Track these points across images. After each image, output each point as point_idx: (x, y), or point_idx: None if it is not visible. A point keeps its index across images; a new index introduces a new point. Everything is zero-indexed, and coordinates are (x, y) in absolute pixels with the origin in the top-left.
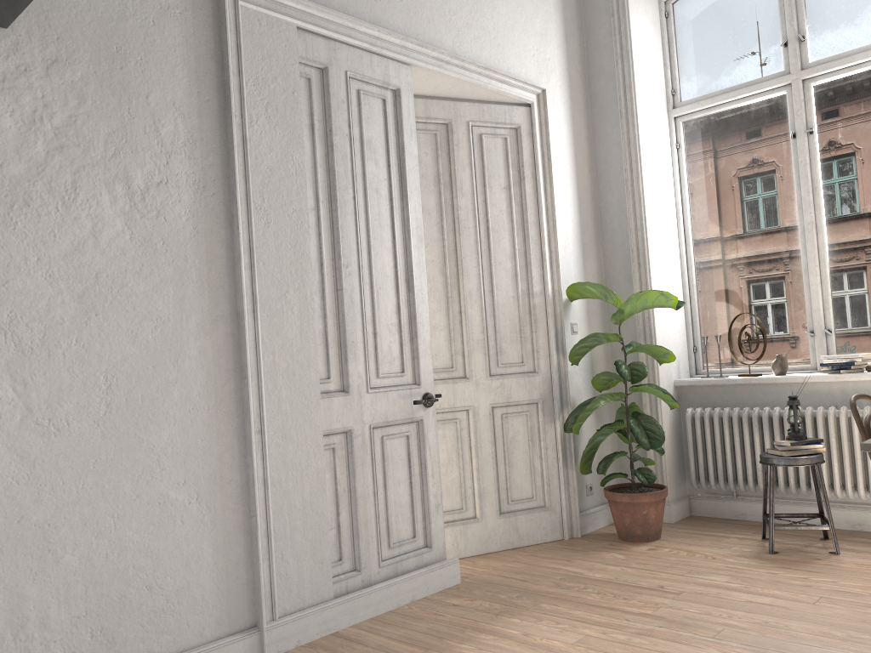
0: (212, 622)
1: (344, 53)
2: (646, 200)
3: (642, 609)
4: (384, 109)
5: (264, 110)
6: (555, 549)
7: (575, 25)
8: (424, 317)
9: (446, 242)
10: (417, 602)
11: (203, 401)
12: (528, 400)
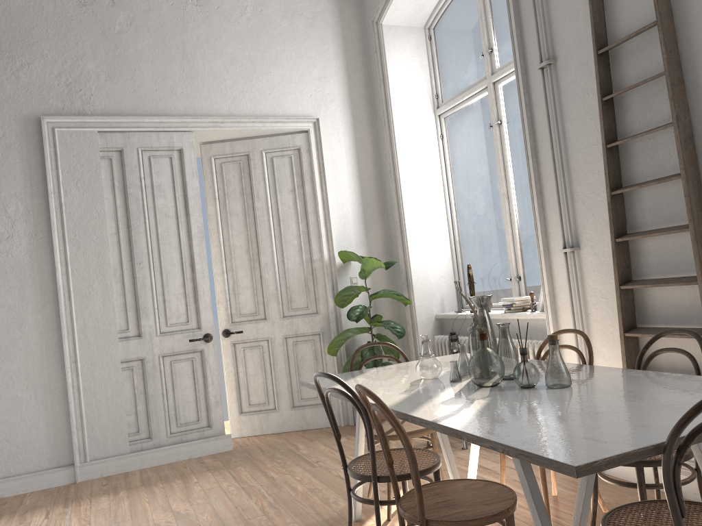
0: (46, 460)
1: (136, 137)
2: (403, 184)
3: (277, 474)
4: (171, 163)
5: (75, 185)
6: (322, 432)
7: (358, 61)
8: (204, 287)
9: (249, 232)
10: (191, 459)
11: (38, 347)
12: (311, 332)
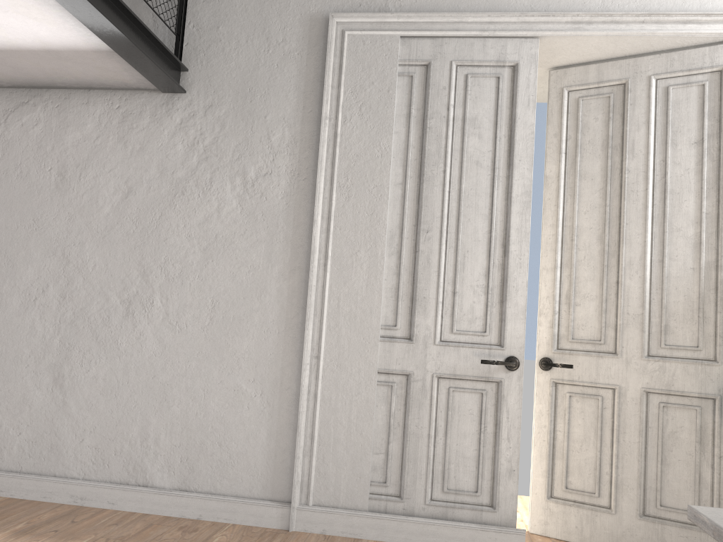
0: (259, 485)
1: (452, 45)
2: None
3: None
4: (497, 86)
5: (358, 109)
6: None
7: None
8: (519, 282)
9: (608, 208)
10: None
11: (275, 327)
12: (698, 393)
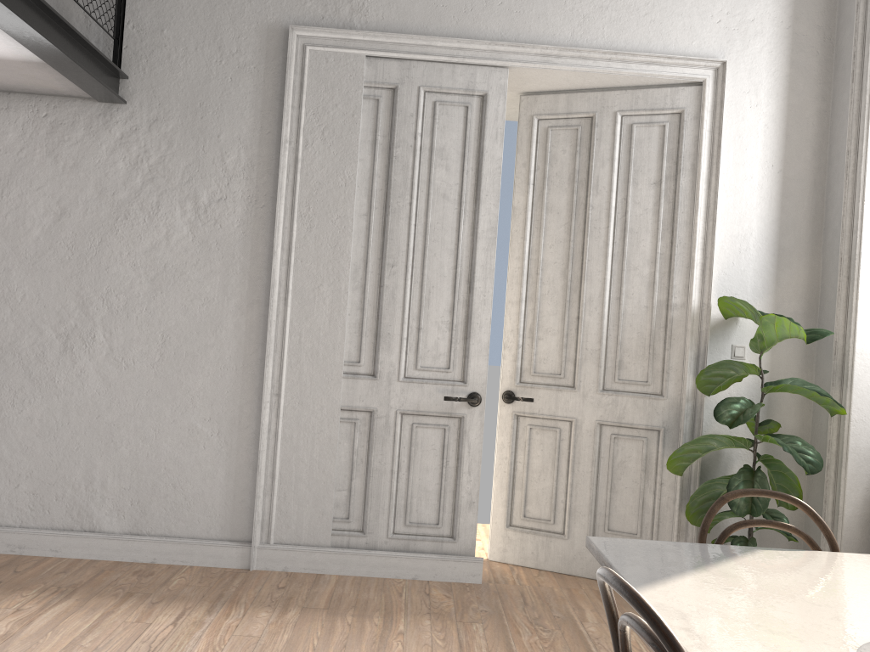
0: (217, 526)
1: (420, 69)
2: None
3: None
4: (466, 116)
5: (320, 133)
6: None
7: None
8: (483, 318)
9: (572, 244)
10: (415, 581)
11: (233, 363)
12: (645, 425)
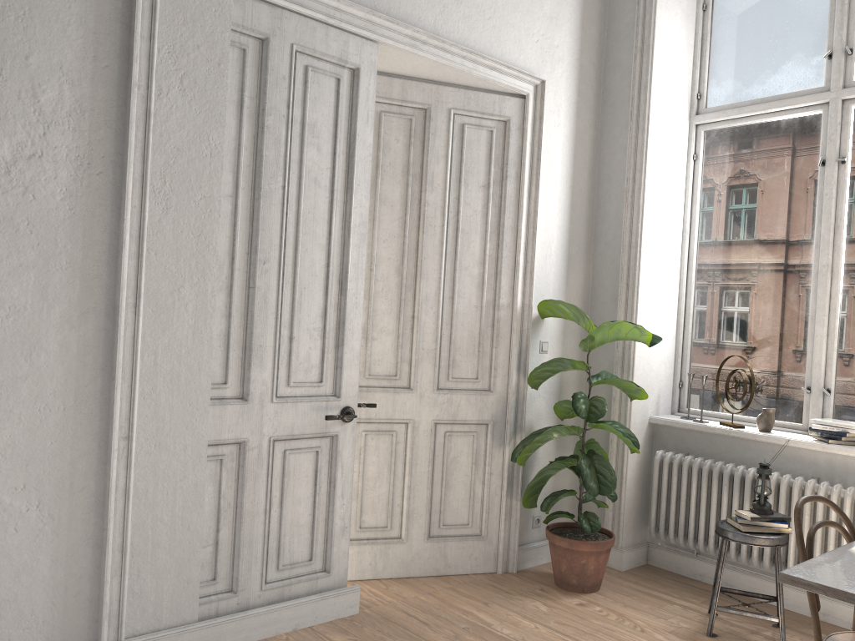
0: (40, 639)
1: (293, 23)
2: (646, 215)
3: None
4: (337, 89)
5: (178, 81)
6: (481, 585)
7: (596, 10)
8: (355, 324)
9: (407, 240)
10: (299, 632)
11: (59, 401)
12: (477, 421)
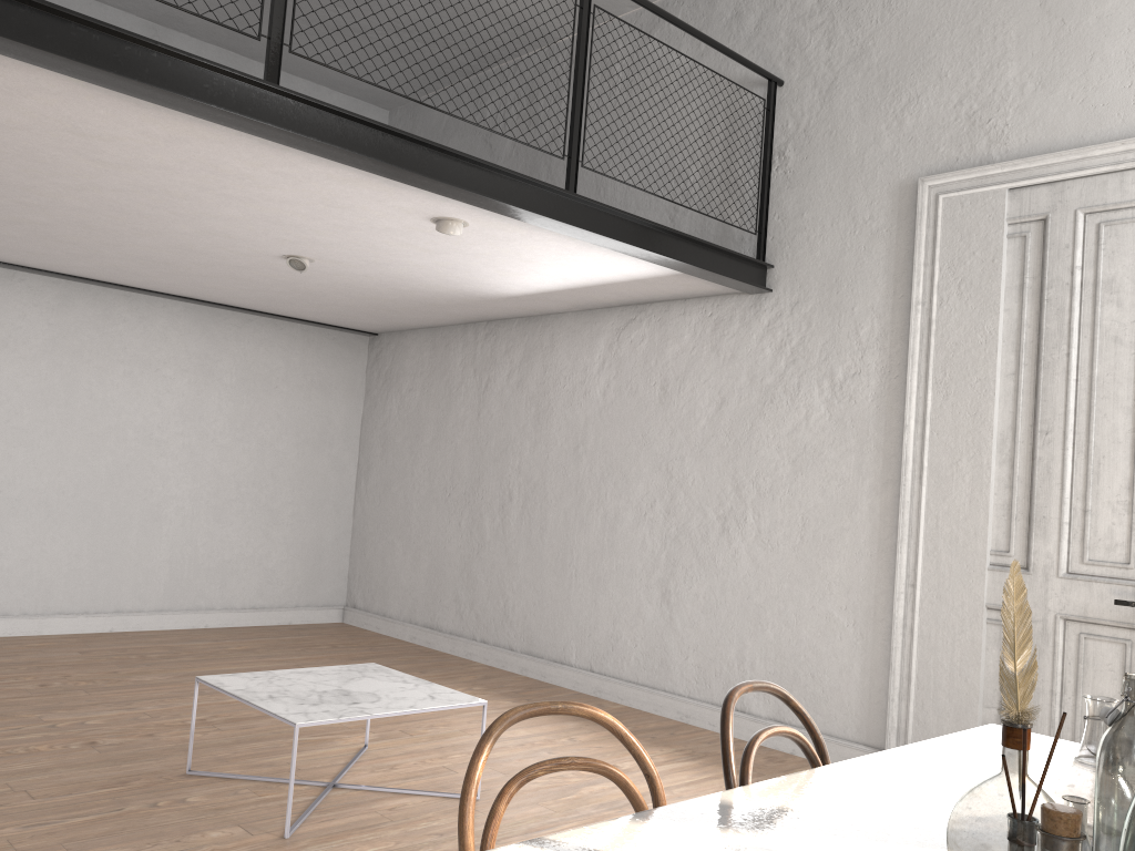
0: (853, 726)
1: (1077, 189)
2: None
3: None
4: None
5: (956, 288)
6: None
7: None
8: None
9: None
10: None
11: (867, 548)
12: None
